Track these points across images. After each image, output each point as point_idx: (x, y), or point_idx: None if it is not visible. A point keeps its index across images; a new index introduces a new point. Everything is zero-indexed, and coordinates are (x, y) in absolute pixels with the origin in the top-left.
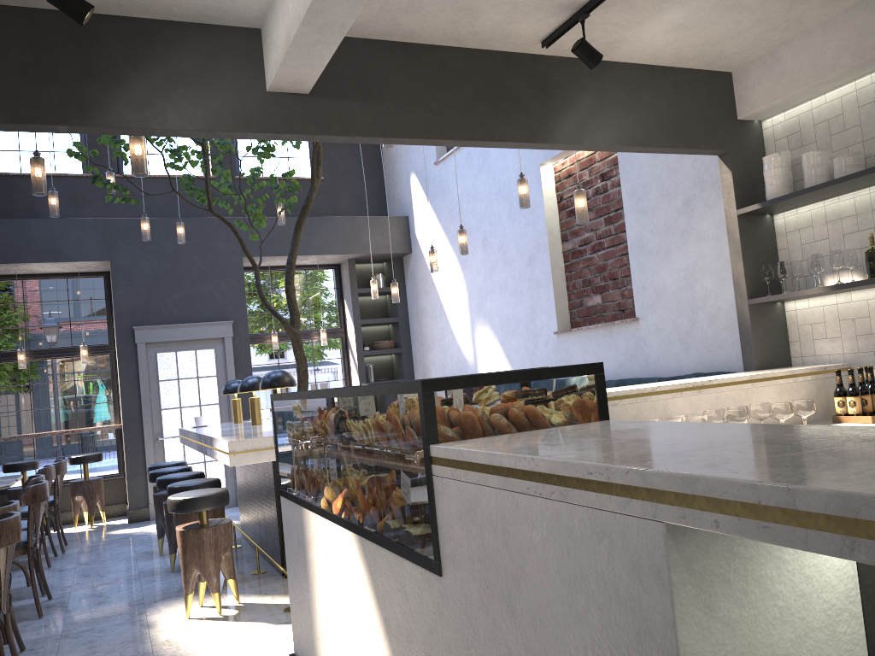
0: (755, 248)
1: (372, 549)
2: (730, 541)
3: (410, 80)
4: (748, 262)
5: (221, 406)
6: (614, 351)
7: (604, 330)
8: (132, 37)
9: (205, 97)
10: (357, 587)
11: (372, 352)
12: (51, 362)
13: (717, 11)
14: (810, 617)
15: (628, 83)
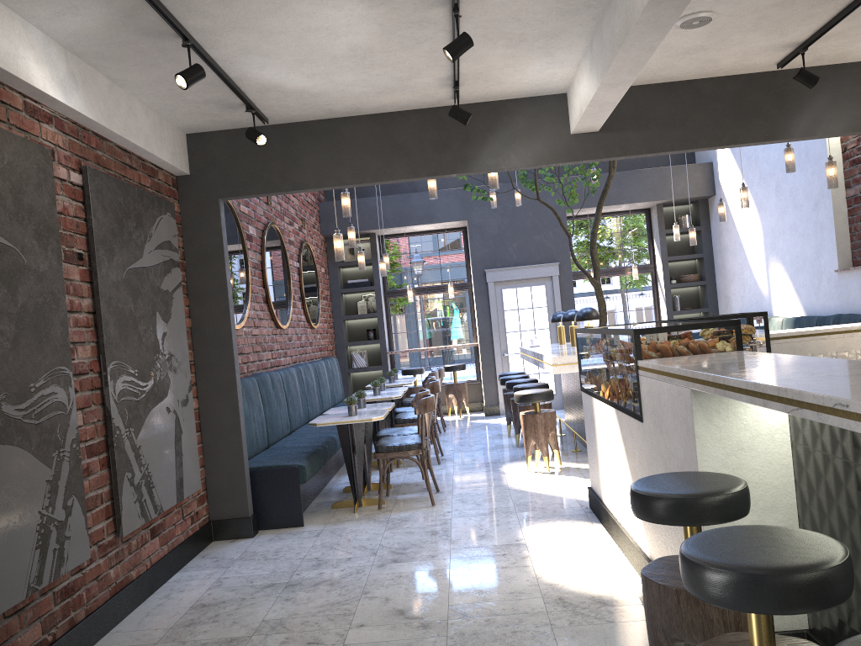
0: None
1: (620, 415)
2: (720, 397)
3: (671, 109)
4: None
5: (550, 330)
6: None
7: None
8: (490, 114)
9: (532, 144)
10: (615, 437)
11: (678, 285)
12: (429, 297)
13: None
14: (760, 429)
15: None
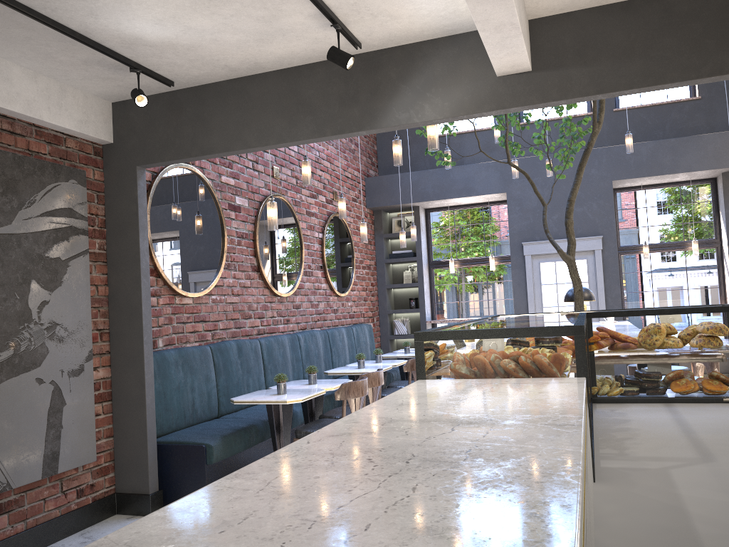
0: None
1: None
2: None
3: (629, 35)
4: None
5: (591, 307)
6: None
7: None
8: (402, 59)
9: (450, 92)
10: None
11: None
12: (471, 268)
13: None
14: None
15: None
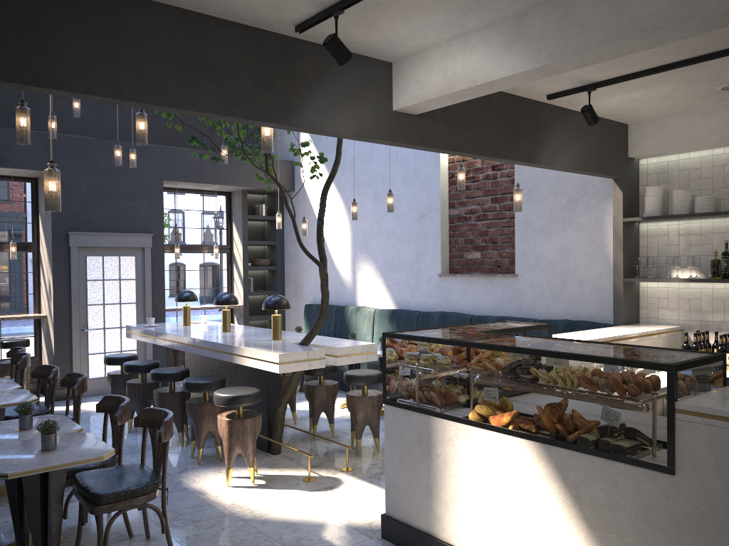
0: (629, 244)
1: (563, 453)
2: None
3: (470, 111)
4: (625, 253)
5: (138, 305)
6: (492, 295)
7: (485, 279)
8: (319, 59)
9: (358, 111)
10: (530, 474)
11: (255, 268)
12: None
13: (658, 96)
14: None
15: (578, 126)
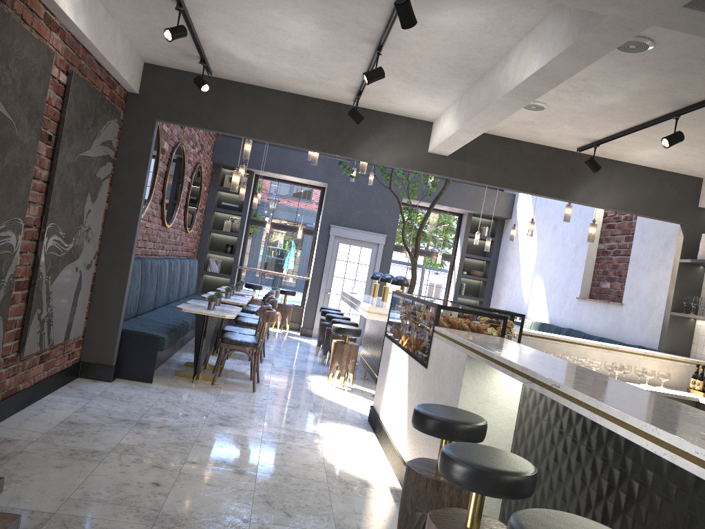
0: (686, 284)
1: (411, 360)
2: (484, 364)
3: (500, 156)
4: (677, 290)
5: (367, 284)
6: (605, 319)
7: (603, 305)
8: (375, 119)
9: (399, 151)
10: (403, 374)
11: (467, 276)
12: (281, 232)
13: (677, 154)
14: (502, 391)
15: (628, 175)
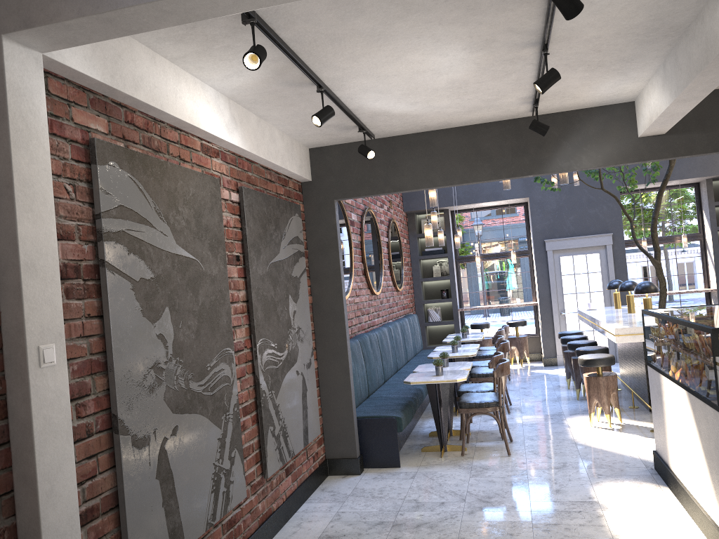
0: None
1: (693, 398)
2: None
3: None
4: None
5: (604, 292)
6: None
7: None
8: (563, 122)
9: (602, 147)
10: (686, 416)
11: None
12: (493, 262)
13: None
14: None
15: None
